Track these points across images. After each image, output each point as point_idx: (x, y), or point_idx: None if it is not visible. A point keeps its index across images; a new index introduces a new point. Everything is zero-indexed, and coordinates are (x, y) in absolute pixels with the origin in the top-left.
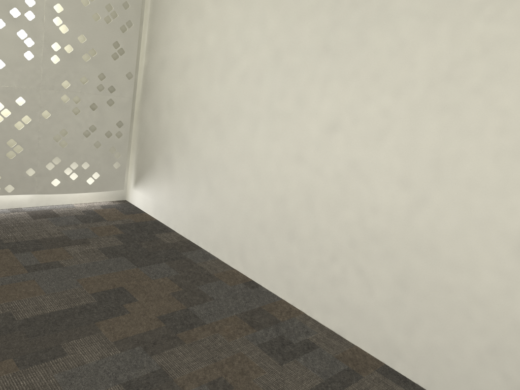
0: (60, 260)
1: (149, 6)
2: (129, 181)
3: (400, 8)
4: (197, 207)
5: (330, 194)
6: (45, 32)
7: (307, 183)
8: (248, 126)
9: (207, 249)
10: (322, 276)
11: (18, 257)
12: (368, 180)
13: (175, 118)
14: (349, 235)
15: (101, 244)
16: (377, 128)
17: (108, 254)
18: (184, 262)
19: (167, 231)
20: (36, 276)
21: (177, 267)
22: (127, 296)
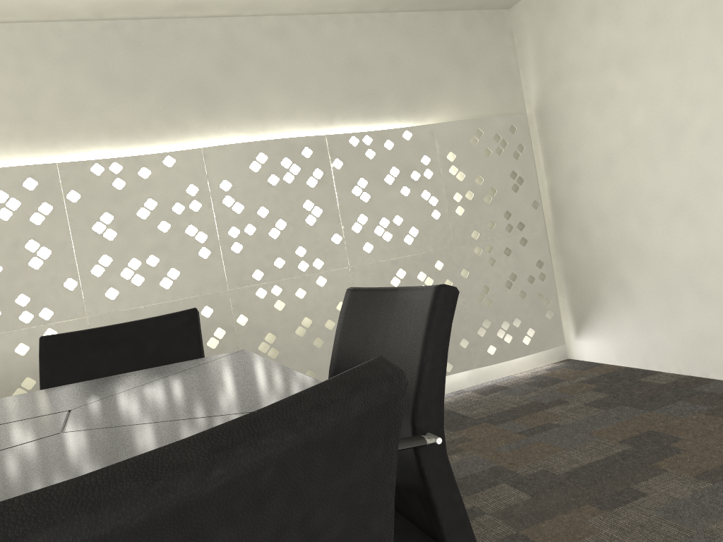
0: (551, 421)
1: (534, 121)
2: (567, 332)
3: None
4: (688, 327)
5: None
6: (445, 185)
7: None
8: None
9: None
10: None
11: (502, 427)
12: None
13: (613, 229)
14: None
15: (582, 400)
16: None
17: (600, 406)
18: (706, 396)
19: (652, 374)
20: (539, 438)
21: (702, 402)
22: (665, 437)
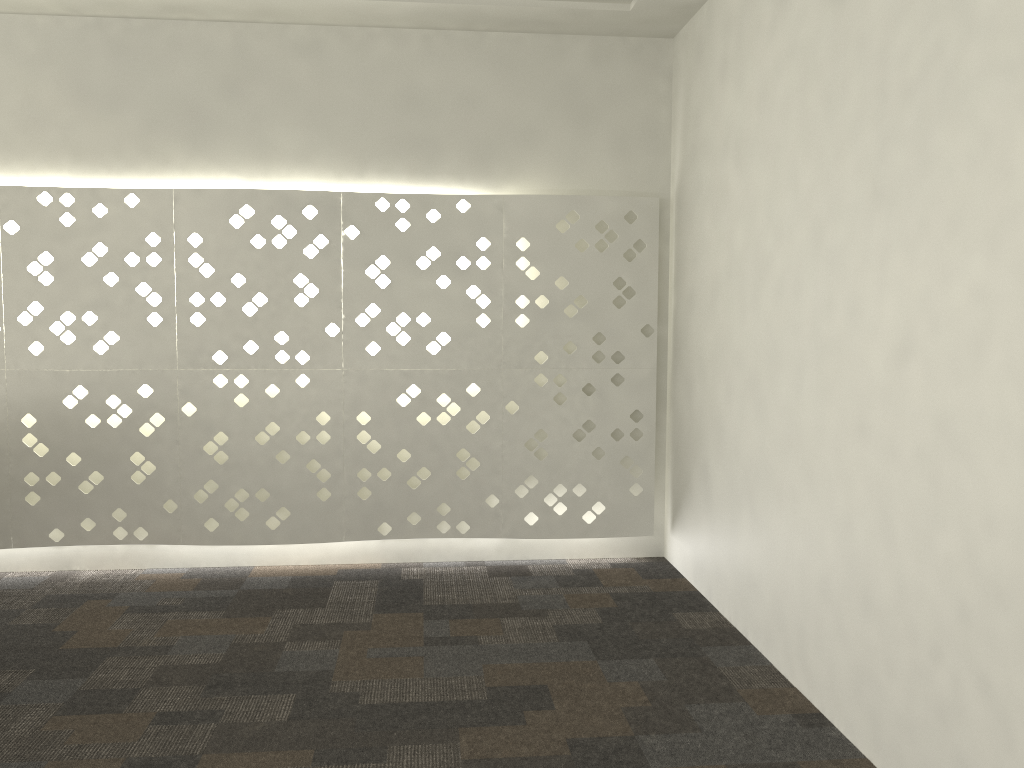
0: (480, 635)
1: (673, 210)
2: (666, 519)
3: (973, 68)
4: (741, 558)
5: (915, 500)
6: (506, 282)
7: (879, 481)
8: (791, 381)
9: (758, 645)
10: (921, 699)
11: (426, 624)
12: (971, 454)
13: (708, 390)
14: (954, 593)
15: (563, 619)
16: (970, 332)
17: (563, 634)
18: (693, 662)
19: (702, 610)
20: (429, 652)
21: (671, 669)
22: (542, 699)
